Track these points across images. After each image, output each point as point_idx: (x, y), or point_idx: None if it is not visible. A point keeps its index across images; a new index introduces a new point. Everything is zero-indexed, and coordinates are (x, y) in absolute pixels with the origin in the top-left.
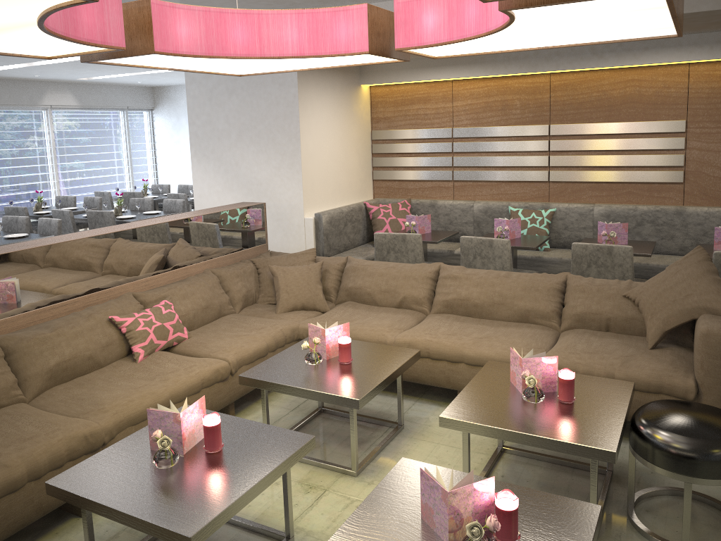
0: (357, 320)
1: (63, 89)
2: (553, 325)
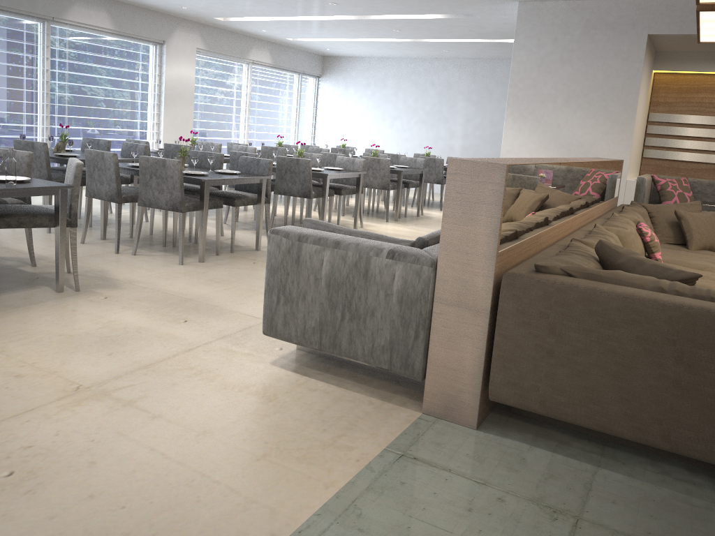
0: None
1: (264, 47)
2: None
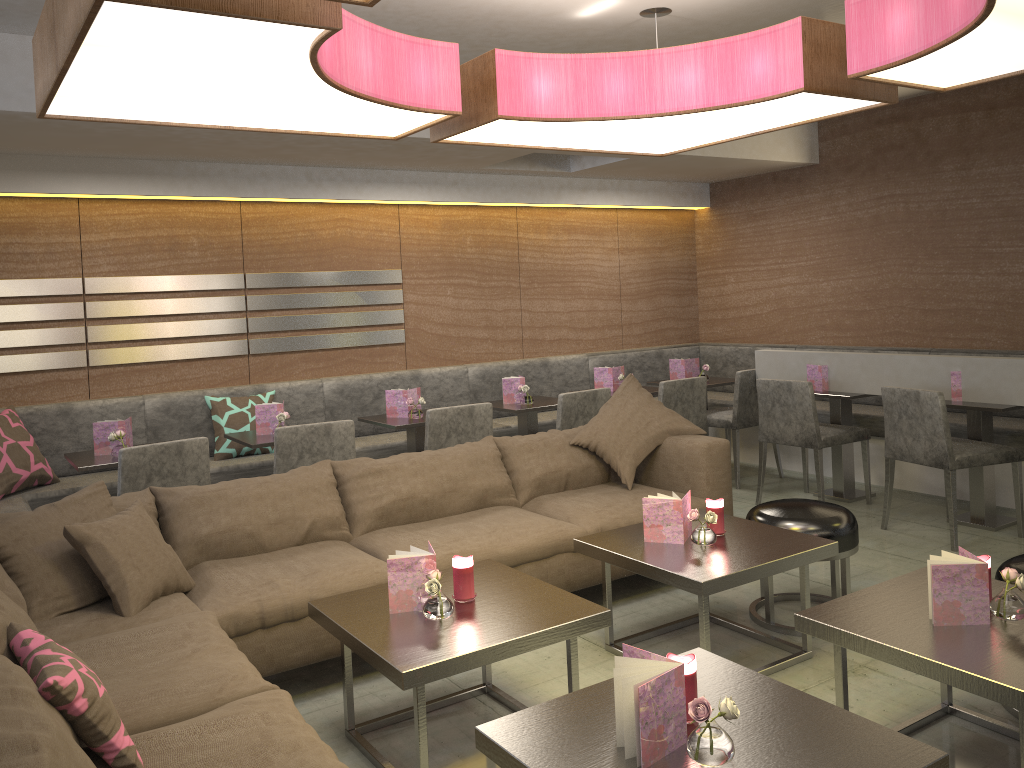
0: (287, 574)
1: None
2: (513, 501)
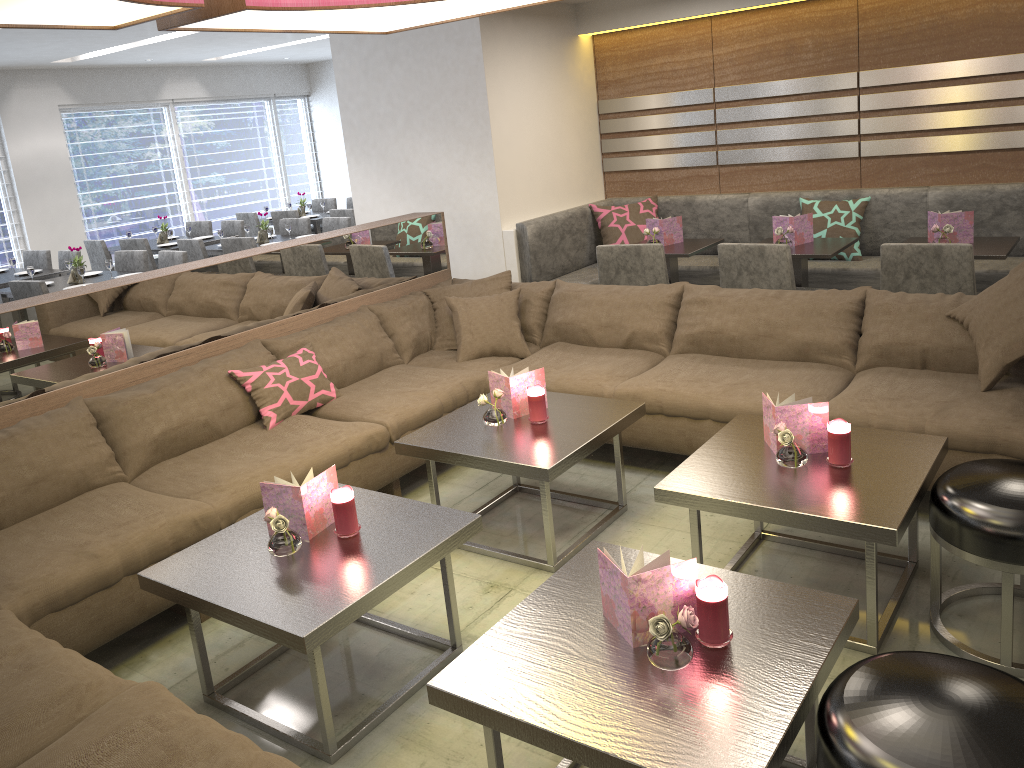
0: (566, 366)
1: (187, 76)
2: (845, 364)
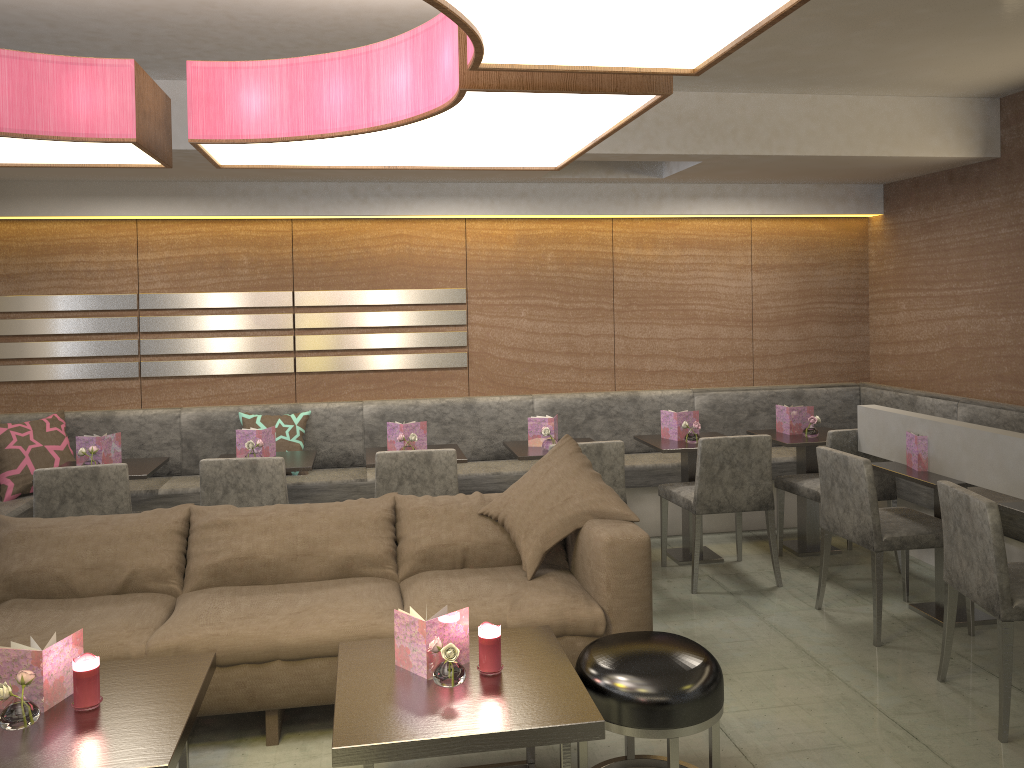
0: (50, 629)
1: None
2: (389, 573)
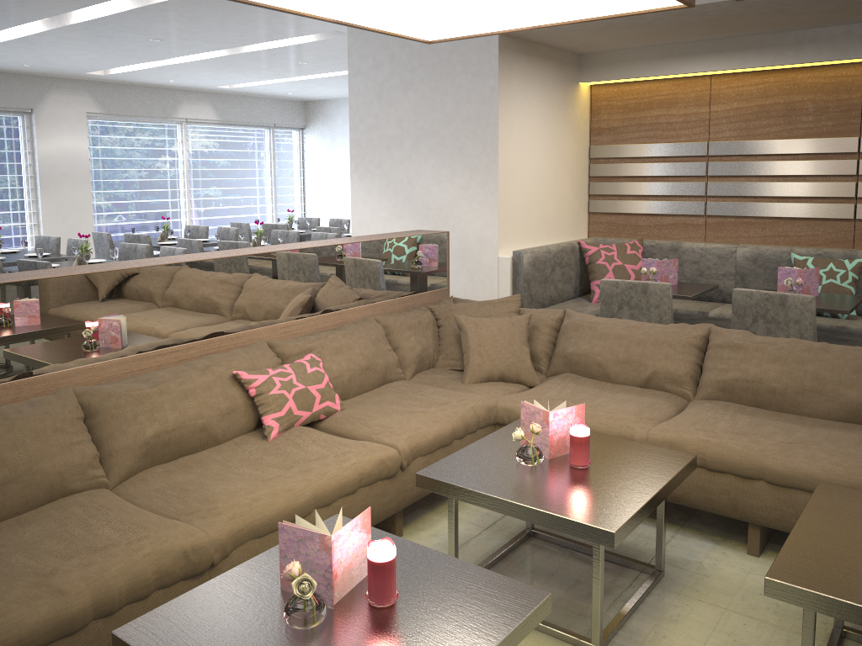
0: (583, 401)
1: (201, 100)
2: None
